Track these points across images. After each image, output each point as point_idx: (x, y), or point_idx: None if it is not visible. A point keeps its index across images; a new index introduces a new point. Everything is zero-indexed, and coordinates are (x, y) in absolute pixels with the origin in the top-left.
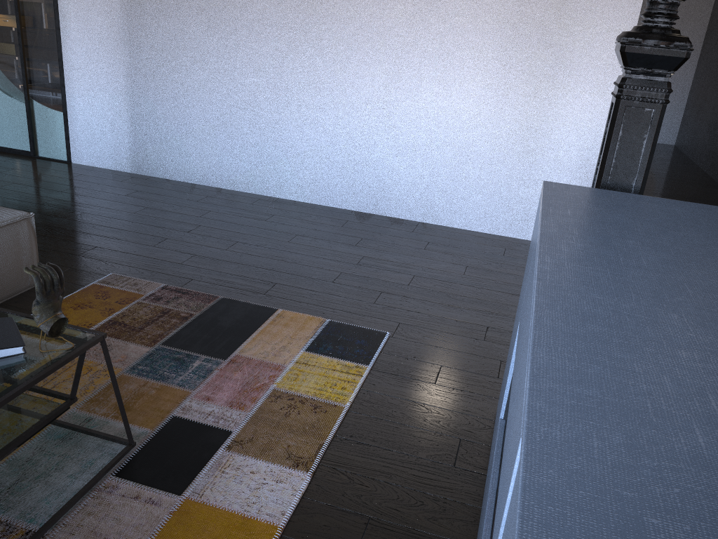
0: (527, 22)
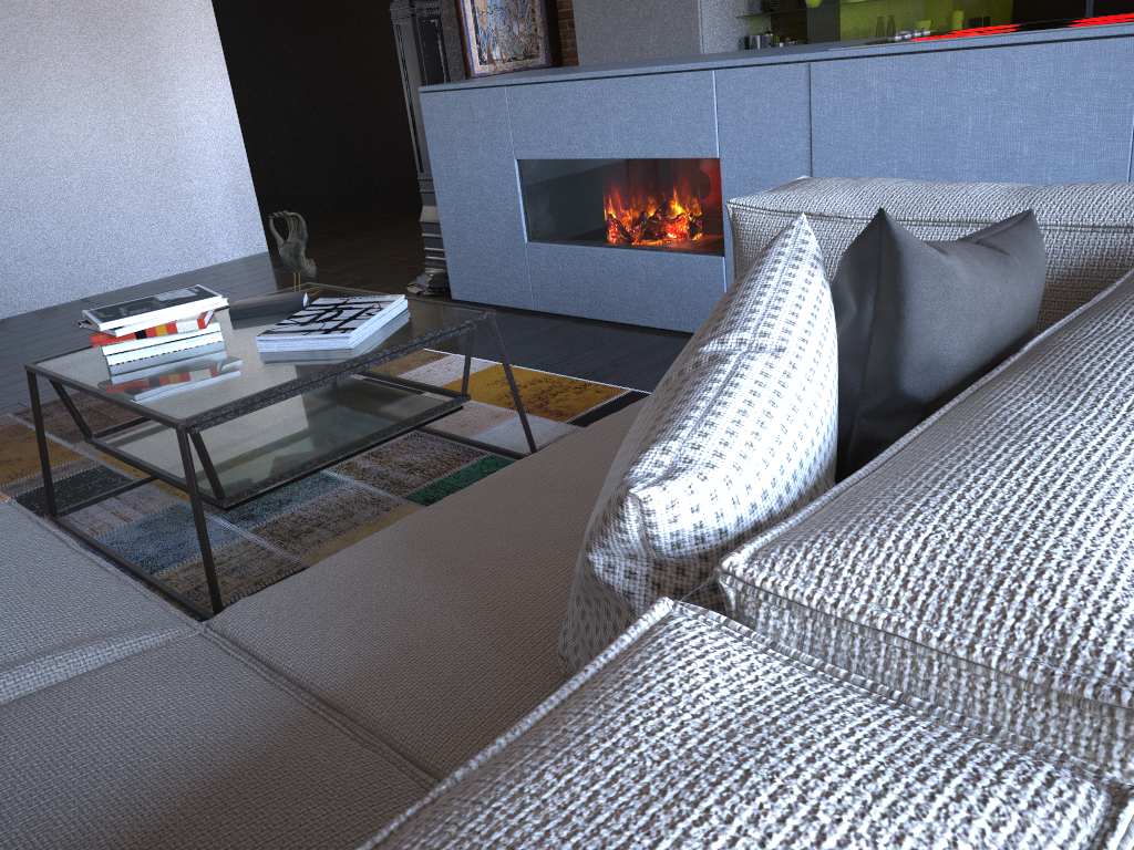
0: (98, 11)
